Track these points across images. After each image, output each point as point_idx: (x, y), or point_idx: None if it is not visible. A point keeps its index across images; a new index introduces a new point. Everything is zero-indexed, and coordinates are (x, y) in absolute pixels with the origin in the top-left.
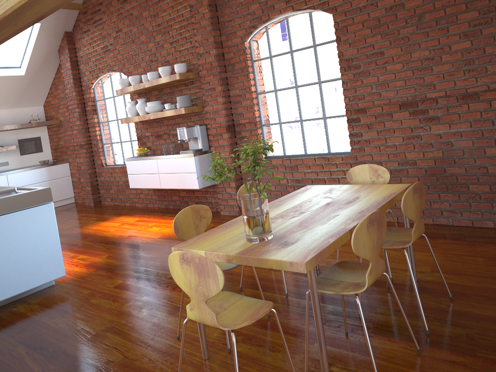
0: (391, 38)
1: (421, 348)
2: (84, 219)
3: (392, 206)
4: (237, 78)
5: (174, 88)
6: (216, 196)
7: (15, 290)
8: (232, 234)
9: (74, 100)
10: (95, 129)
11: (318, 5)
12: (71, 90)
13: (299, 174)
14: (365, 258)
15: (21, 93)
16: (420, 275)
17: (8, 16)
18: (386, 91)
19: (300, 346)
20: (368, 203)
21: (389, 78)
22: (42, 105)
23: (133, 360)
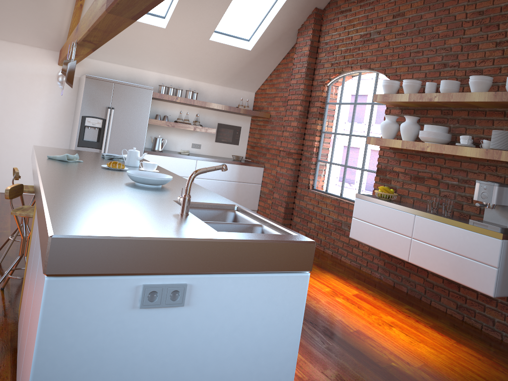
0: None
1: None
2: None
3: None
4: None
5: (478, 114)
6: (507, 316)
7: None
8: None
9: (298, 95)
10: (314, 138)
11: None
12: (299, 81)
13: None
14: None
15: (238, 71)
16: None
17: None
18: None
19: None
20: None
21: None
22: (254, 91)
23: None
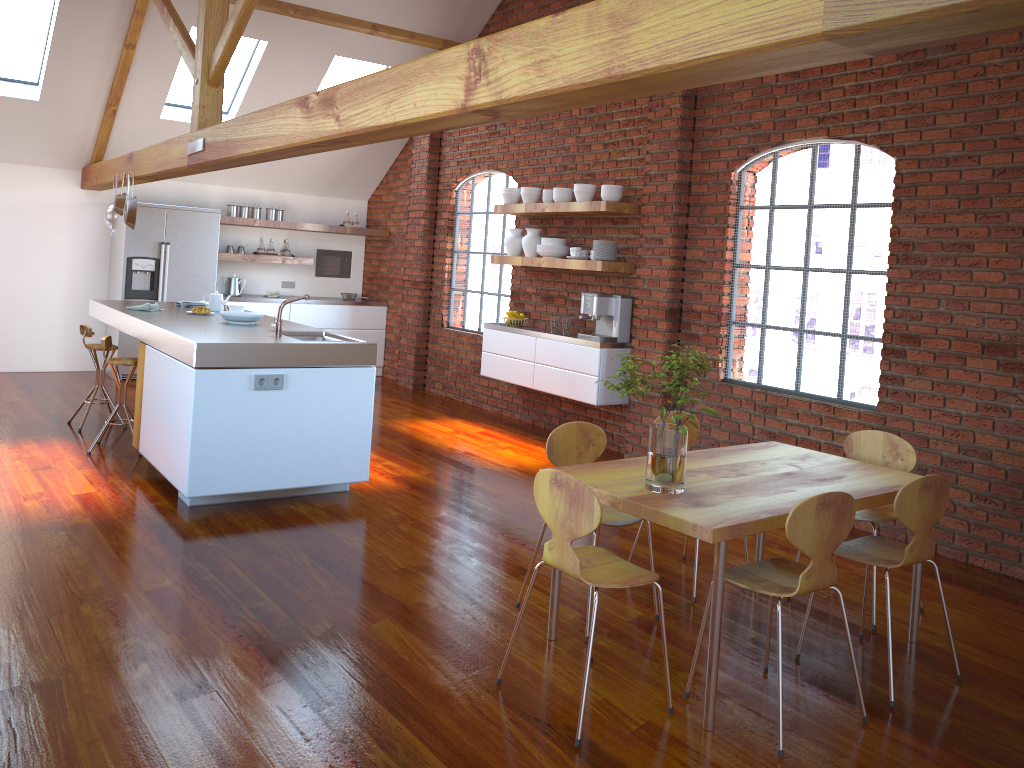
0: (992, 223)
1: (871, 718)
2: (395, 408)
3: (890, 503)
4: (704, 230)
5: (593, 222)
6: (622, 426)
7: (299, 480)
8: (628, 475)
9: (421, 205)
10: (444, 260)
11: (874, 138)
12: (420, 186)
13: (777, 423)
14: (804, 552)
15: (339, 174)
16: (927, 636)
17: (410, 124)
18: (963, 315)
19: (689, 664)
20: (850, 488)
21: (974, 293)
22: (366, 199)
23: (451, 612)
